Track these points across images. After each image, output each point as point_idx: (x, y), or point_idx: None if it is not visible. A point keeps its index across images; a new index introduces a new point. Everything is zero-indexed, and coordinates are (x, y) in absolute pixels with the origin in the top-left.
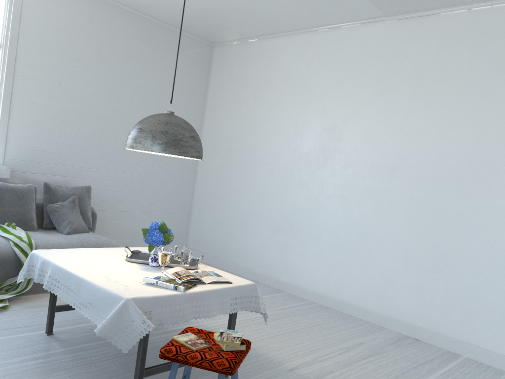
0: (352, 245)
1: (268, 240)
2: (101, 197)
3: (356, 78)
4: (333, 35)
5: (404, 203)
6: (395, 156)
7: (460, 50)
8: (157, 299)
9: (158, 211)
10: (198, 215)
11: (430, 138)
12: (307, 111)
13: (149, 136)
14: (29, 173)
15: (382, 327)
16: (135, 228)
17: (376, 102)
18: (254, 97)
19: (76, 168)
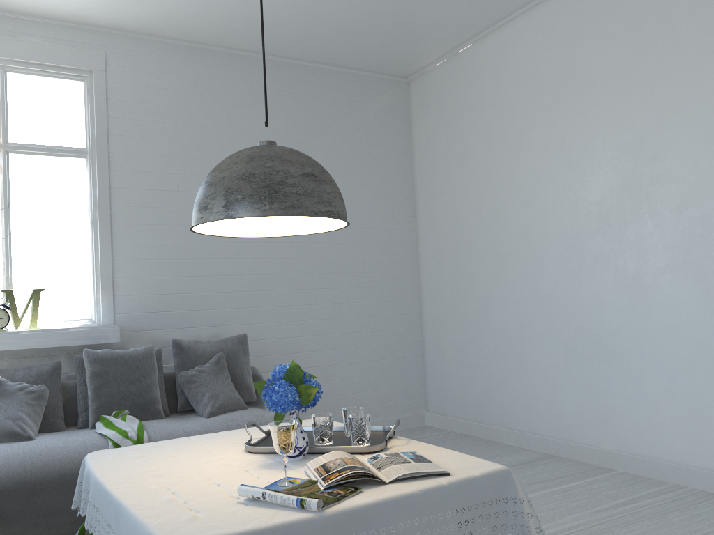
0: None
1: (560, 377)
2: (272, 350)
3: (664, 35)
4: None
5: None
6: None
7: None
8: None
9: (369, 359)
10: (437, 355)
11: None
12: (582, 129)
13: (218, 191)
14: (154, 331)
15: None
16: (336, 392)
17: None
18: (486, 136)
19: (225, 311)
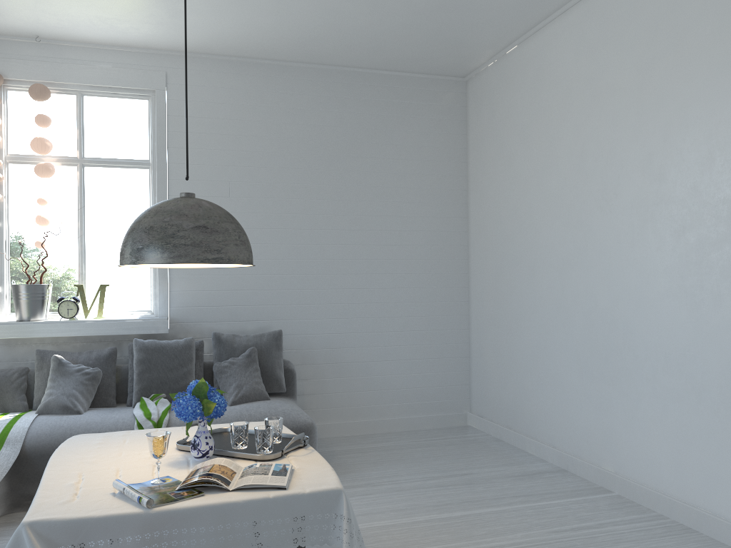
0: (718, 392)
1: (574, 392)
2: (313, 345)
3: (674, 47)
4: None
5: None
6: None
7: None
8: (83, 524)
9: (410, 357)
10: (479, 357)
11: None
12: (602, 141)
13: (128, 241)
14: (204, 323)
15: None
16: (375, 387)
17: (718, 81)
18: (525, 142)
19: (269, 307)
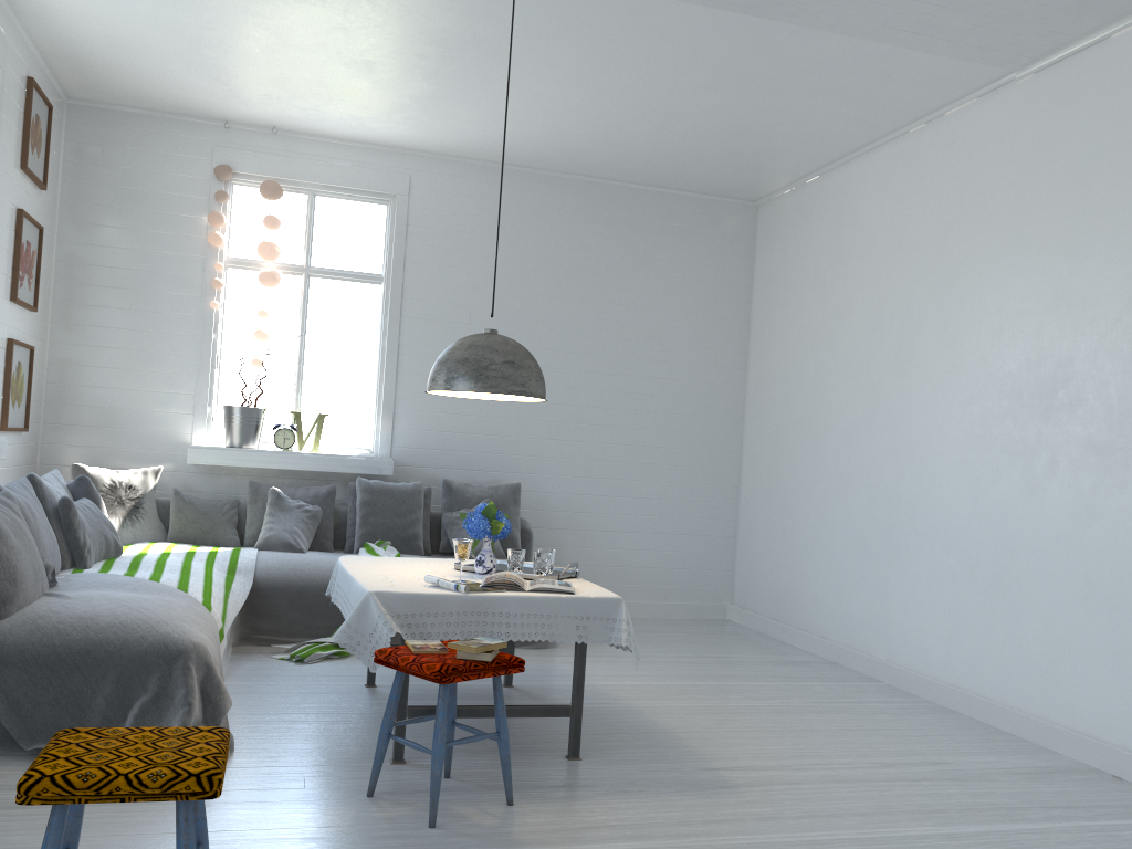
0: (990, 569)
1: (851, 575)
2: (552, 505)
3: (975, 210)
4: (932, 134)
5: (1075, 463)
6: (1051, 361)
7: None
8: (416, 598)
9: (665, 531)
10: (747, 538)
11: (1112, 309)
12: (900, 298)
13: (443, 369)
14: (429, 469)
15: (1050, 751)
16: (620, 563)
17: (1012, 254)
18: (819, 288)
19: (505, 456)
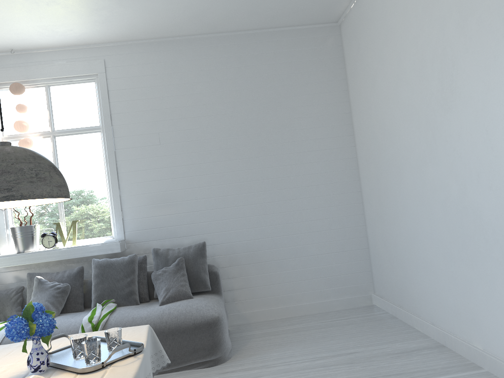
0: None
1: (442, 275)
2: (237, 250)
3: None
4: None
5: None
6: None
7: None
8: None
9: (318, 253)
10: (374, 248)
11: None
12: (435, 45)
13: None
14: (151, 241)
15: None
16: (291, 279)
17: None
18: (381, 63)
19: (199, 224)
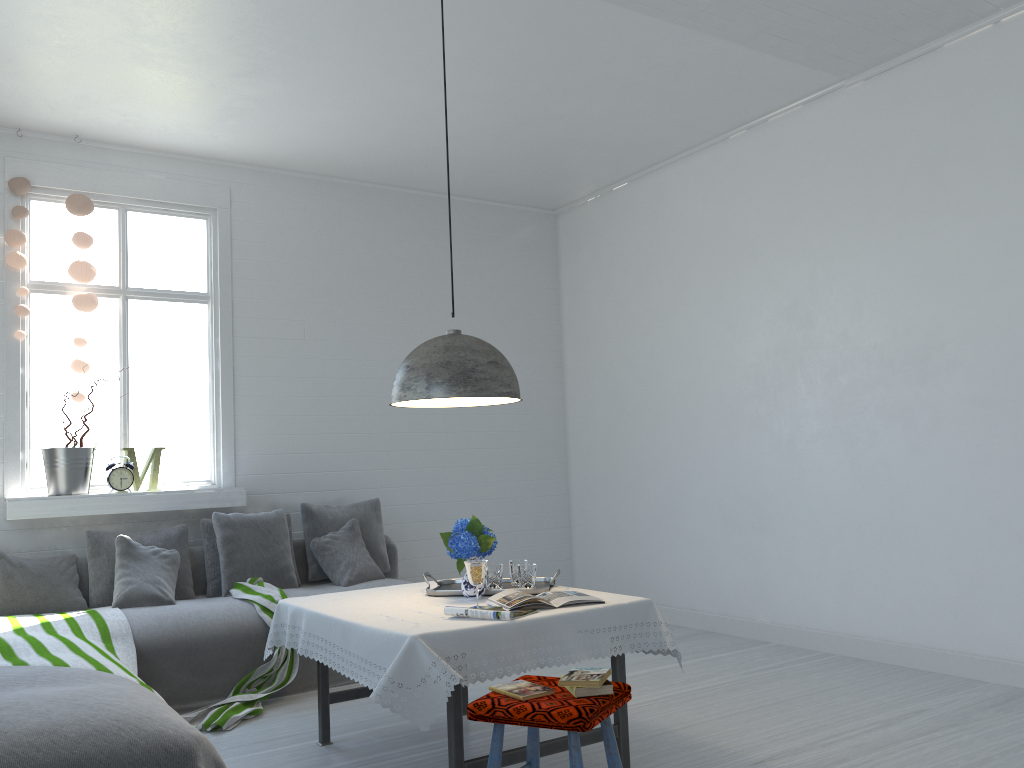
0: (879, 523)
1: (717, 547)
2: (402, 518)
3: (816, 203)
4: (756, 138)
5: (962, 418)
6: (921, 330)
7: (999, 100)
8: (464, 634)
9: (508, 530)
10: (585, 526)
11: (981, 279)
12: (740, 287)
13: (421, 375)
14: (277, 494)
15: (977, 680)
16: None
17: (862, 238)
18: (642, 285)
19: (352, 473)
